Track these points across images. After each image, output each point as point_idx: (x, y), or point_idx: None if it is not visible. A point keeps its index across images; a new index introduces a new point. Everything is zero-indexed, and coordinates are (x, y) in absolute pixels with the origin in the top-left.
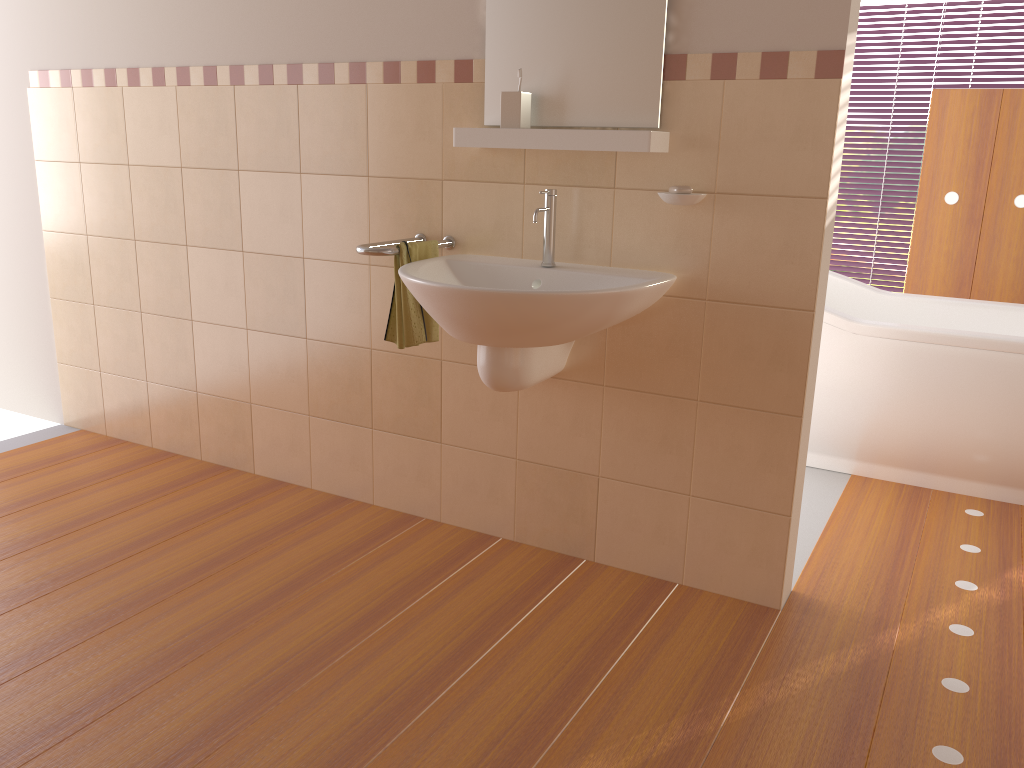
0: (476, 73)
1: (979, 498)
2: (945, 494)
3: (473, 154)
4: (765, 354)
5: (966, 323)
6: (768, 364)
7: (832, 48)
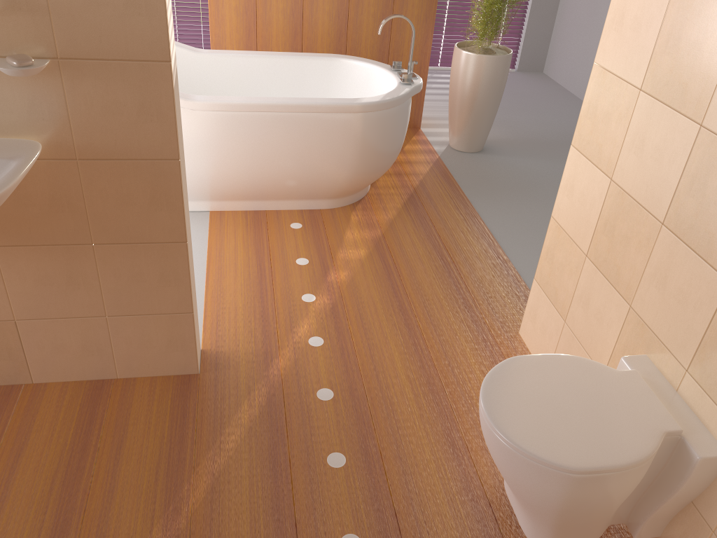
0: None
1: (296, 210)
2: (275, 213)
3: None
4: (145, 199)
5: (262, 71)
6: (149, 206)
7: None
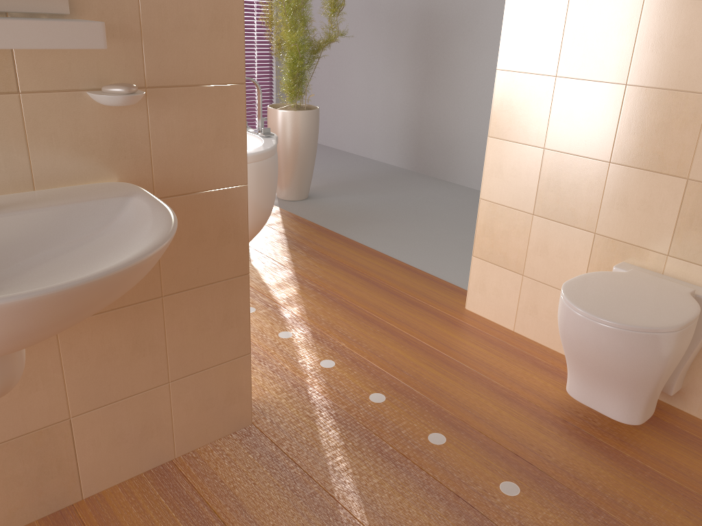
0: None
1: None
2: None
3: None
4: (215, 233)
5: None
6: (218, 240)
7: None
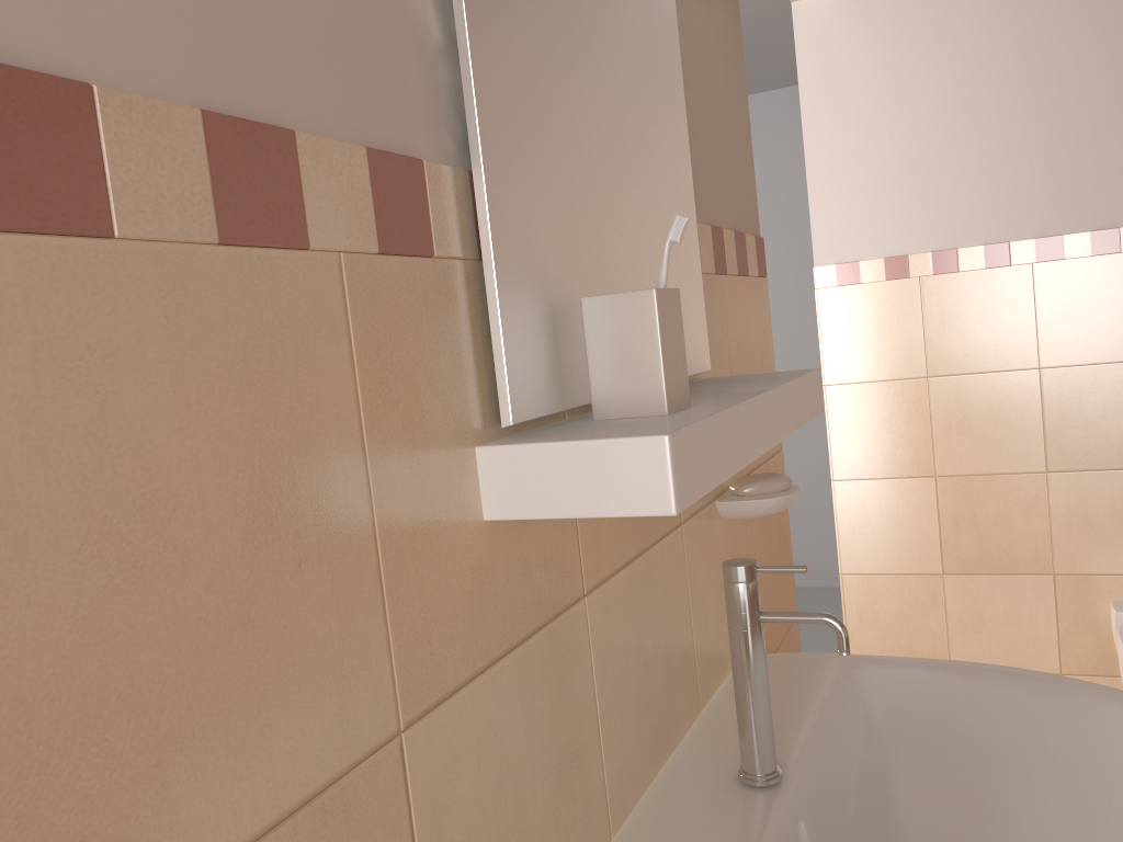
0: (441, 218)
1: None
2: None
3: (473, 555)
4: None
5: None
6: None
7: (755, 233)
